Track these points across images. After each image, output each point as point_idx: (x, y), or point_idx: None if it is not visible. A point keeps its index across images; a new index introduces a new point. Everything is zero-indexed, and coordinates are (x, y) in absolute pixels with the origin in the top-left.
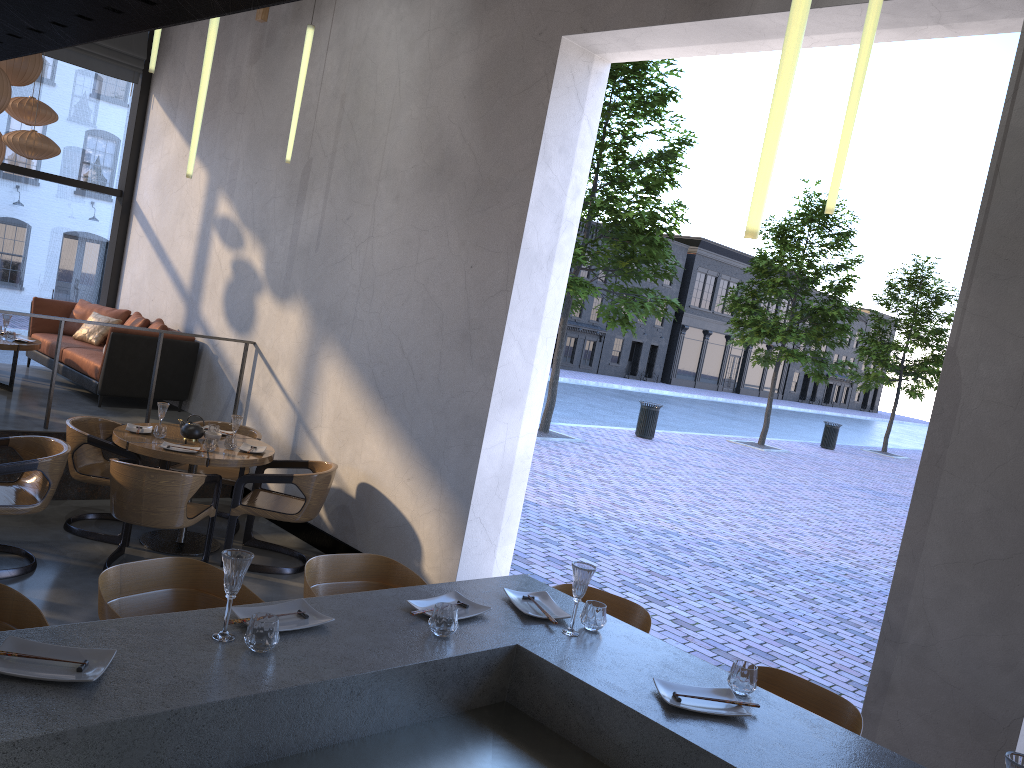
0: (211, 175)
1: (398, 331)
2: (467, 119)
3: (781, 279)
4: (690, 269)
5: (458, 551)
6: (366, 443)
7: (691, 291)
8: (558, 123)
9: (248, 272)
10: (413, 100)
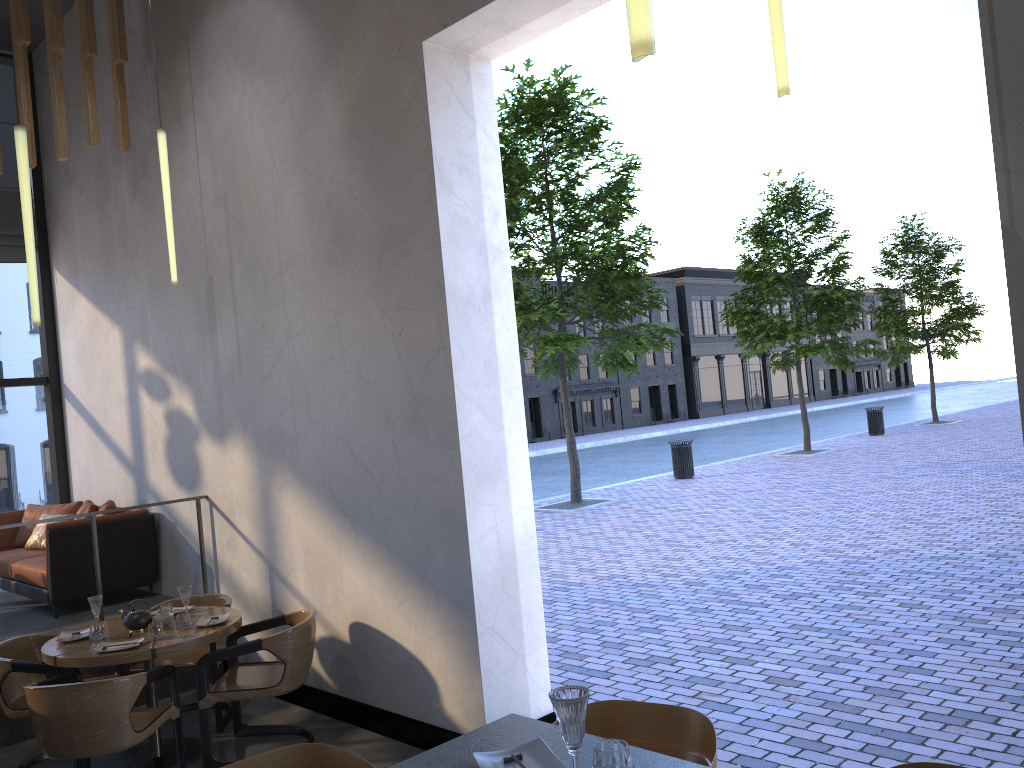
0: (124, 330)
1: (344, 434)
2: (351, 172)
3: (773, 277)
4: (683, 300)
5: (477, 676)
6: (345, 575)
7: (691, 321)
8: (448, 141)
9: (182, 421)
10: (292, 174)
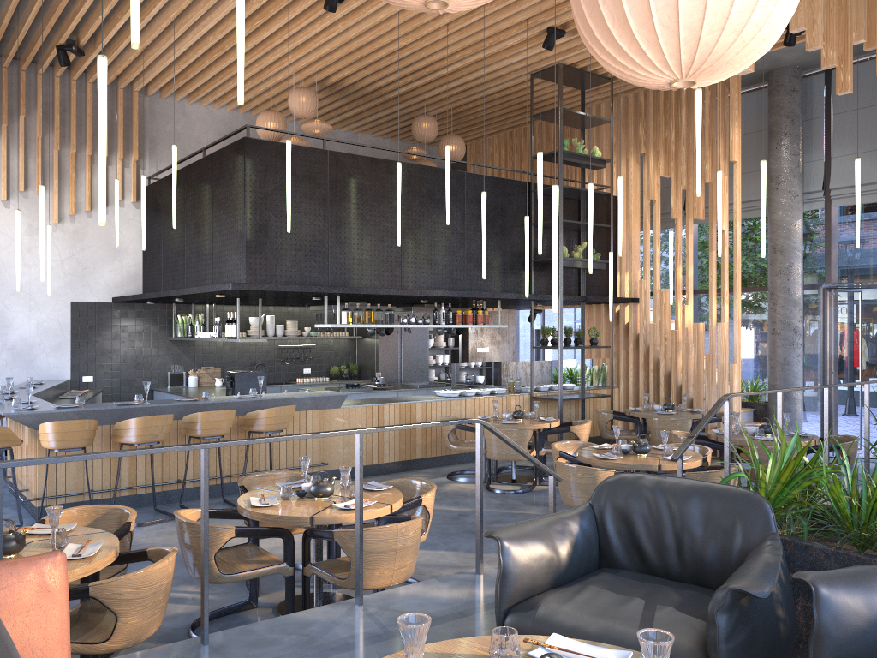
0: None
1: None
2: None
3: None
4: None
5: None
6: None
7: None
8: None
9: None
10: None
